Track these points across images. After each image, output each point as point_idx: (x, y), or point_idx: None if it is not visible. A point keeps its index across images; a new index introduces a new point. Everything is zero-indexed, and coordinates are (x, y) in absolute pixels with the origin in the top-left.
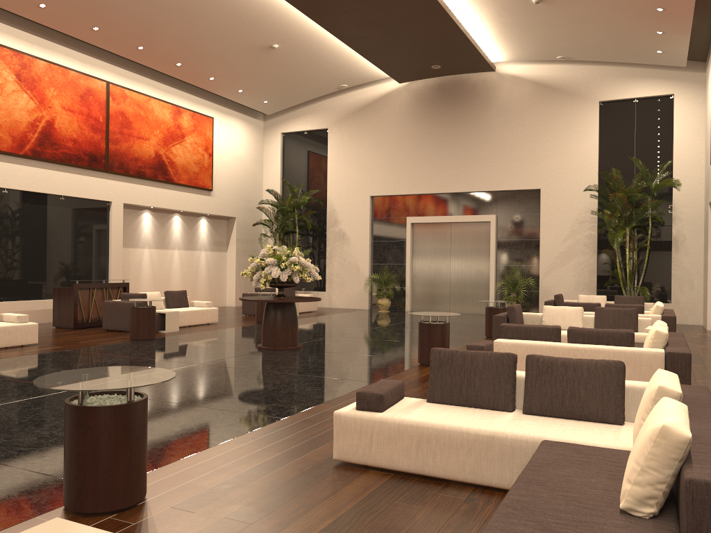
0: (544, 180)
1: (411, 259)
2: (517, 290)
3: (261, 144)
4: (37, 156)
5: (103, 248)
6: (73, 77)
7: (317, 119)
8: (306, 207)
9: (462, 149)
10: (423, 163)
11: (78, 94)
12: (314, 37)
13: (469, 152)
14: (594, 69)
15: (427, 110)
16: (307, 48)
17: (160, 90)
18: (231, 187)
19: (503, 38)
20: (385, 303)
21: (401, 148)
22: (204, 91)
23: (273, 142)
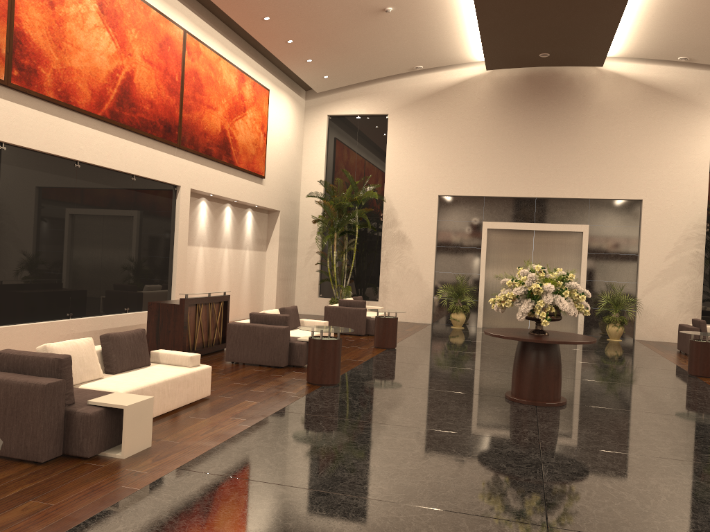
0: (647, 191)
1: (485, 269)
2: (619, 310)
3: (302, 126)
4: (115, 119)
5: (168, 245)
6: (154, 18)
7: (375, 102)
8: (360, 203)
9: (552, 150)
10: (505, 162)
11: (158, 41)
12: (439, 3)
13: (560, 154)
14: (708, 74)
15: (512, 103)
16: (421, 16)
17: (228, 49)
18: (278, 175)
19: (643, 30)
20: (461, 319)
21: (479, 144)
22: (262, 57)
23: (316, 125)
